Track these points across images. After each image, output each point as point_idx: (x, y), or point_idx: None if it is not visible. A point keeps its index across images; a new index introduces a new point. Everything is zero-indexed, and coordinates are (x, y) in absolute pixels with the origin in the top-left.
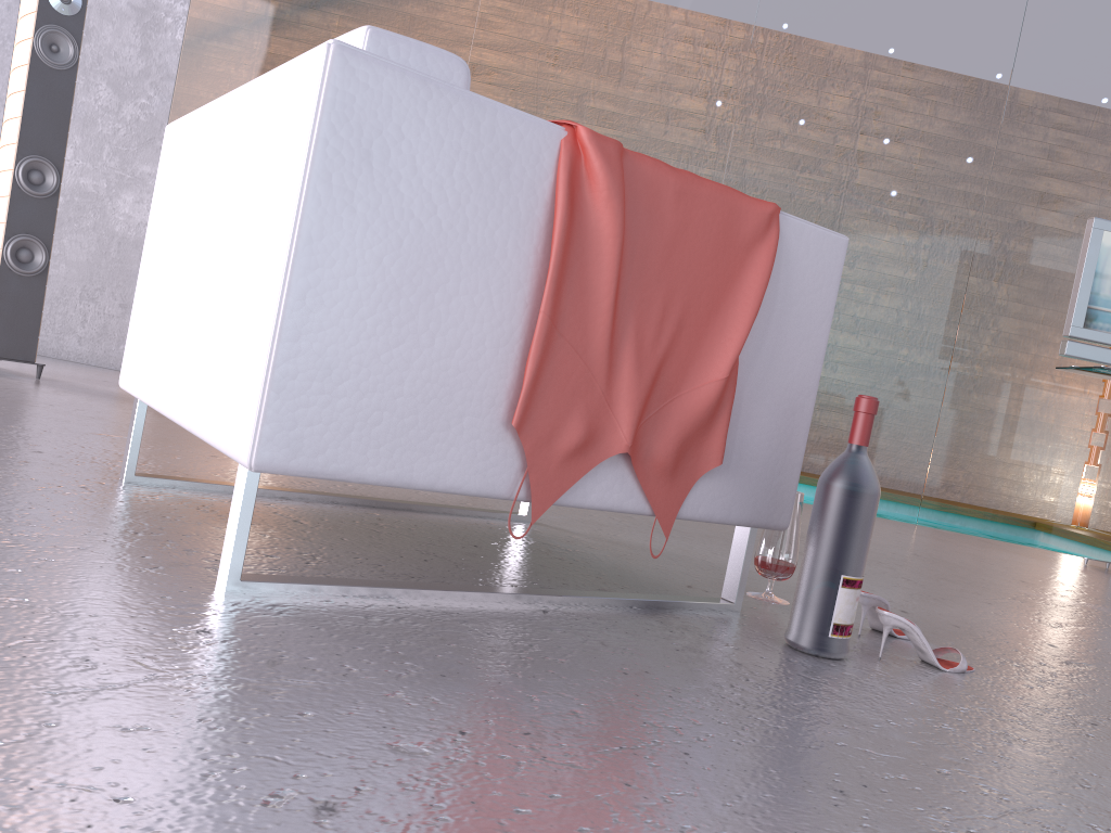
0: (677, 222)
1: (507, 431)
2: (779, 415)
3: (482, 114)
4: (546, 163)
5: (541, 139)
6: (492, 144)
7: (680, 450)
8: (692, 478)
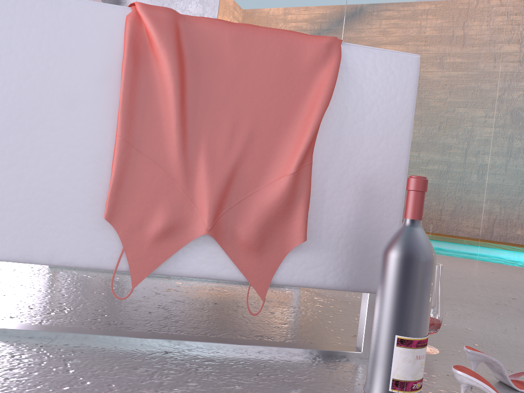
0: (237, 61)
1: (106, 222)
2: (366, 201)
3: (59, 7)
4: (116, 33)
5: (110, 17)
6: (69, 26)
7: (263, 231)
8: (282, 253)
